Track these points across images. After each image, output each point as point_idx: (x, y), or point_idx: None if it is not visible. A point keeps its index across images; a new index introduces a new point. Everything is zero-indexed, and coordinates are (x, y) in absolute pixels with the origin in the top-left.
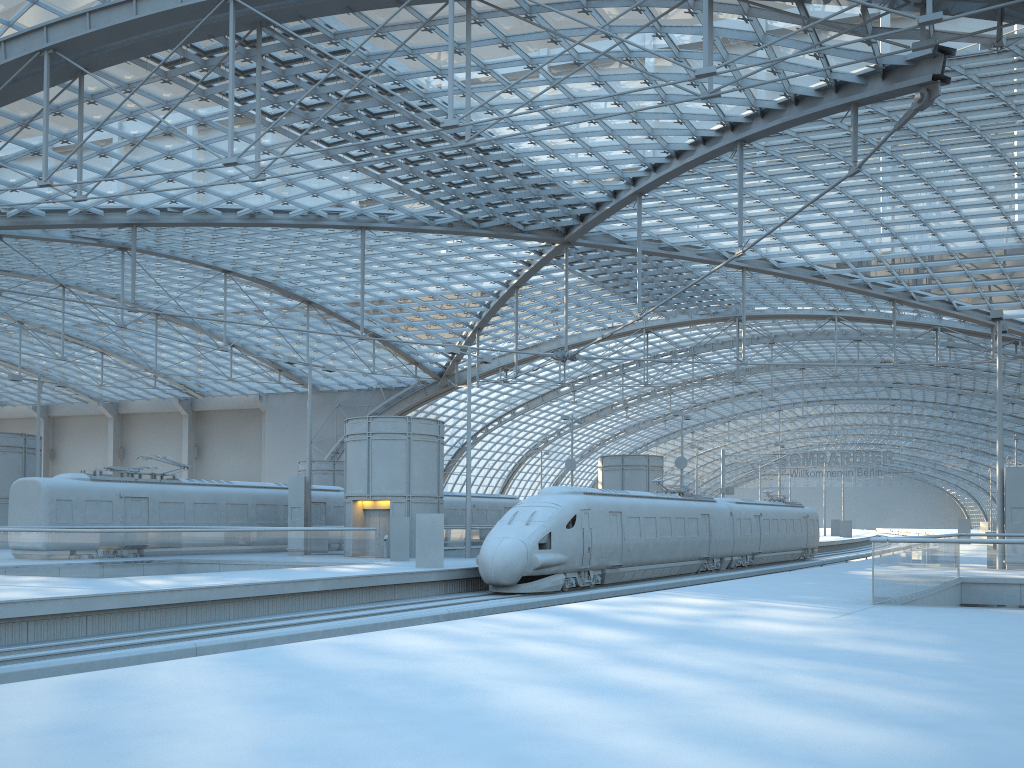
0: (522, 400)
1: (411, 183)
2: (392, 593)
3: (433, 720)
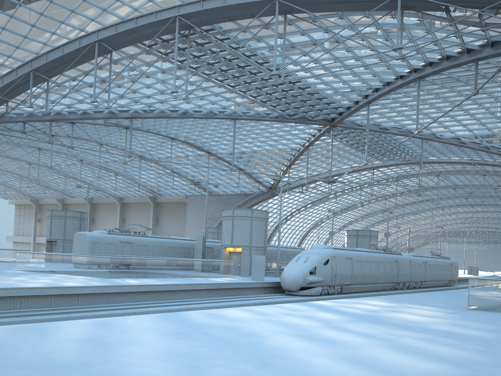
0: (310, 201)
1: (258, 98)
2: (239, 292)
3: (238, 346)
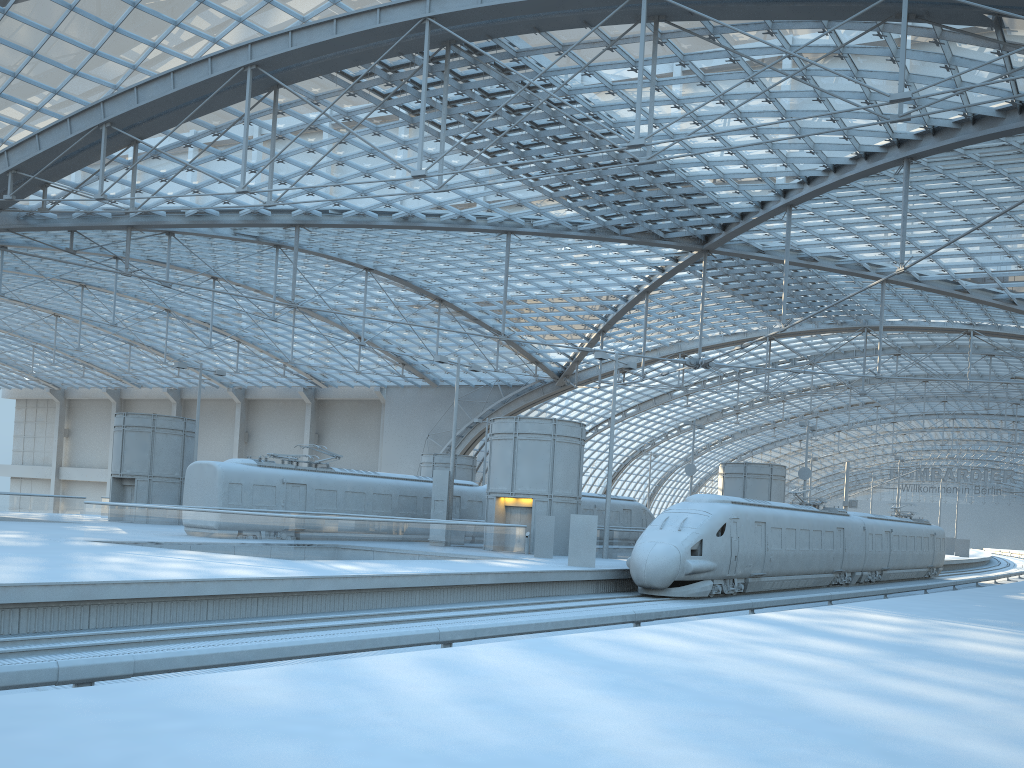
0: (634, 402)
1: (561, 190)
2: (550, 589)
3: (777, 715)
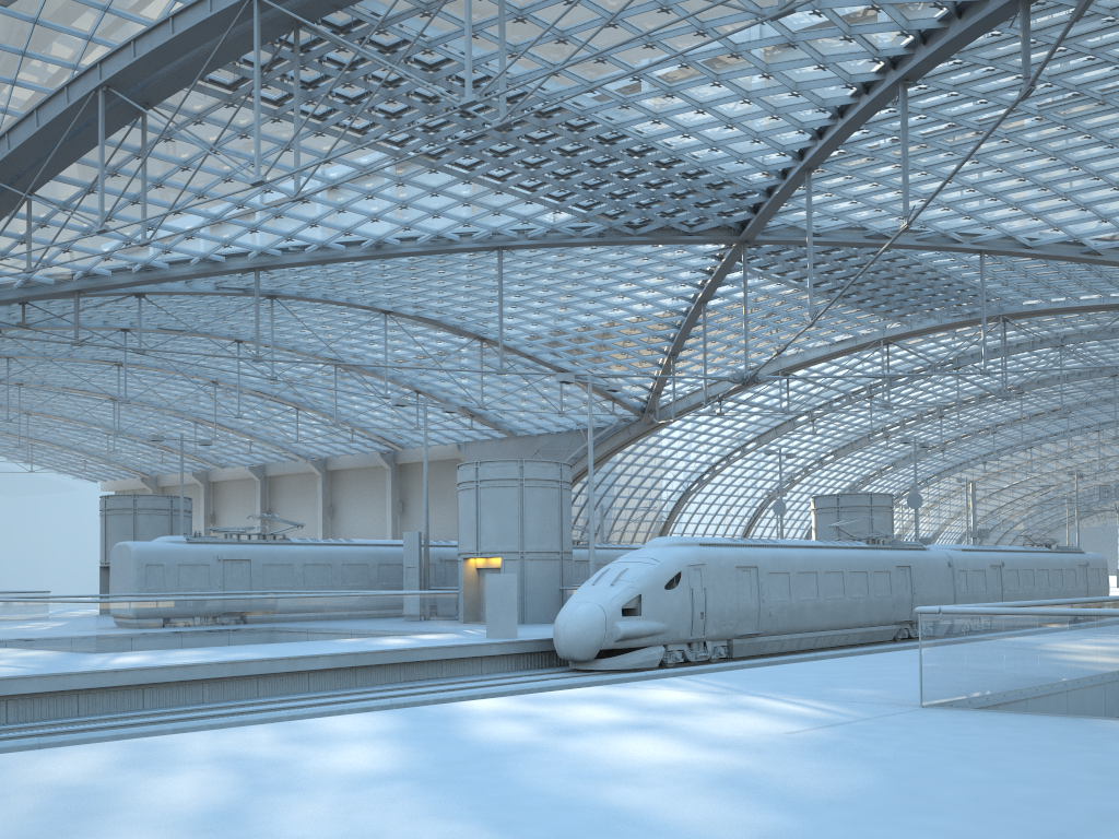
0: (752, 434)
1: (539, 190)
2: (438, 670)
3: None
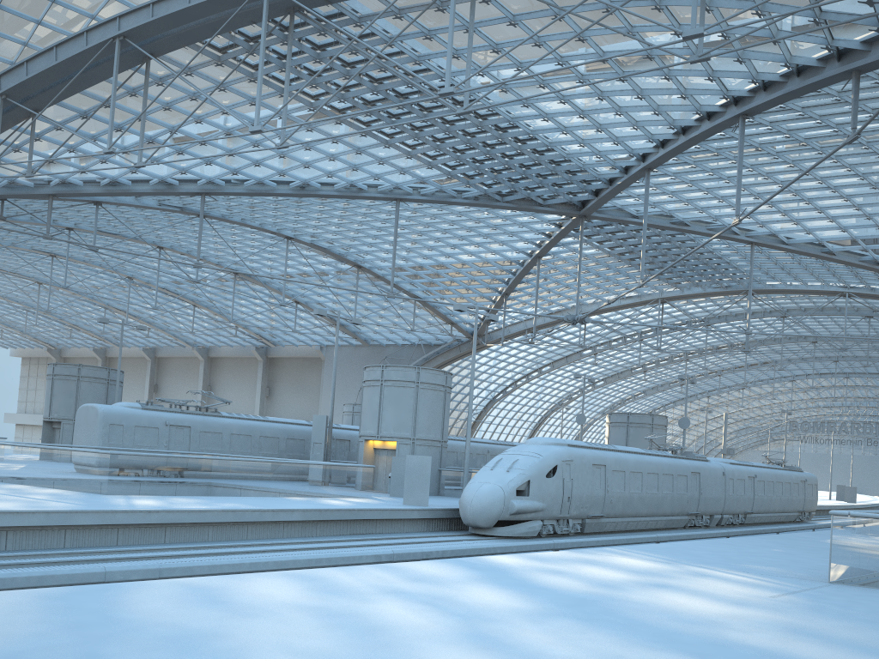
0: (548, 360)
1: (439, 159)
2: (373, 527)
3: None
